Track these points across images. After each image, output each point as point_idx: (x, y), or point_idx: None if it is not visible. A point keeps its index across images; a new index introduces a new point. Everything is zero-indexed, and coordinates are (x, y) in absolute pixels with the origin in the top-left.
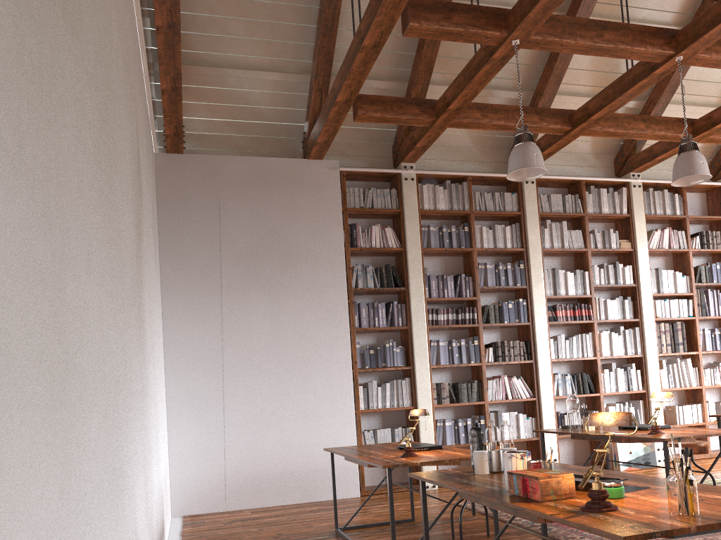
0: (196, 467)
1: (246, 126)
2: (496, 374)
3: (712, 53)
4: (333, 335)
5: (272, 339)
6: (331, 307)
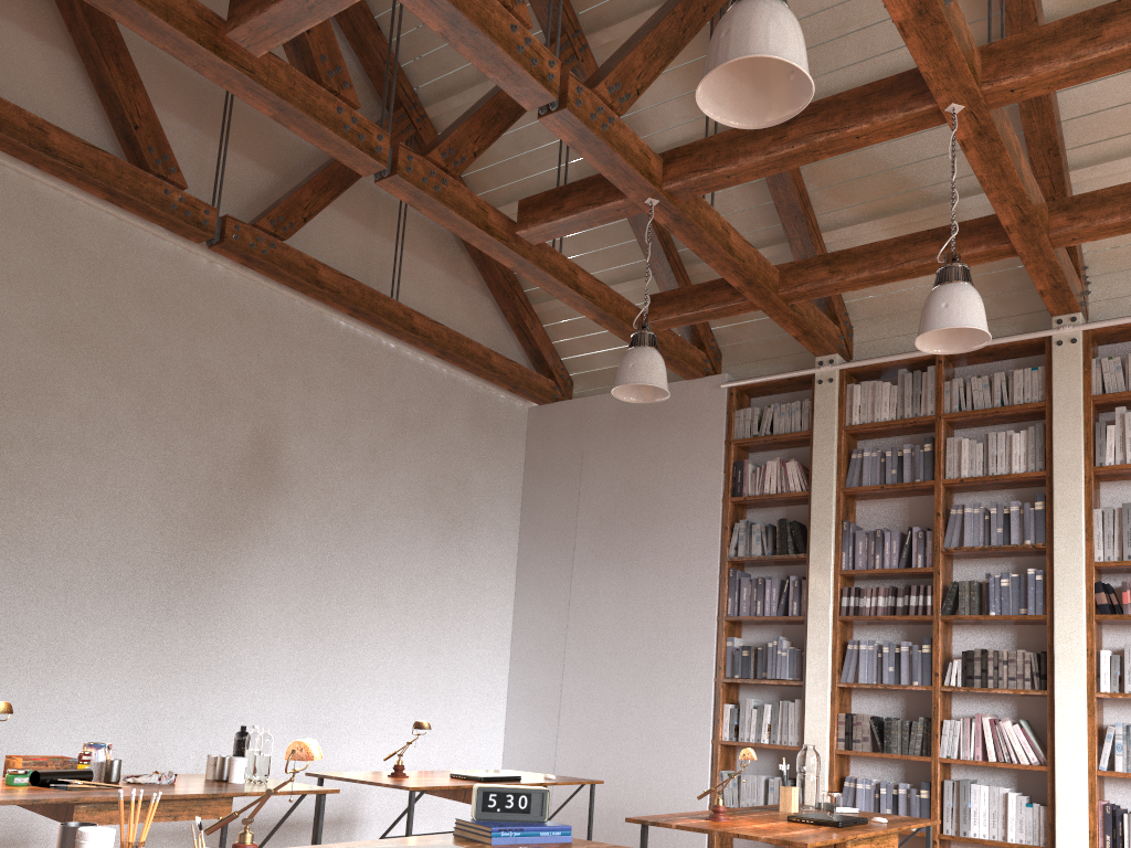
0: None
1: None
2: (997, 711)
3: (1033, 67)
4: (693, 625)
5: (619, 628)
6: (694, 585)
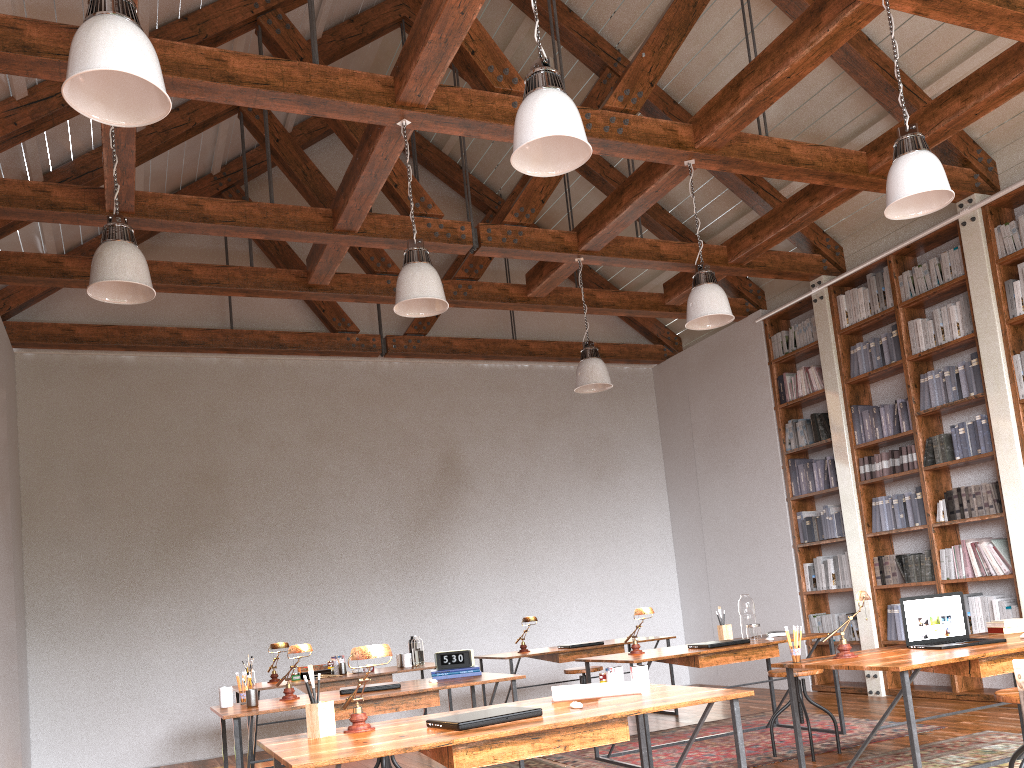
0: (699, 641)
1: None
2: (991, 534)
3: (714, 127)
4: (773, 508)
5: (731, 519)
6: (768, 478)
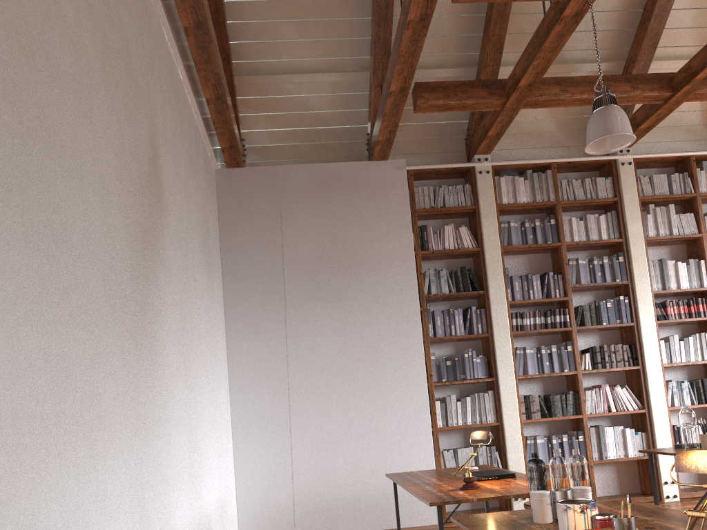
0: (263, 491)
1: (308, 133)
2: (595, 383)
3: None
4: (405, 346)
5: (339, 353)
6: (401, 316)
